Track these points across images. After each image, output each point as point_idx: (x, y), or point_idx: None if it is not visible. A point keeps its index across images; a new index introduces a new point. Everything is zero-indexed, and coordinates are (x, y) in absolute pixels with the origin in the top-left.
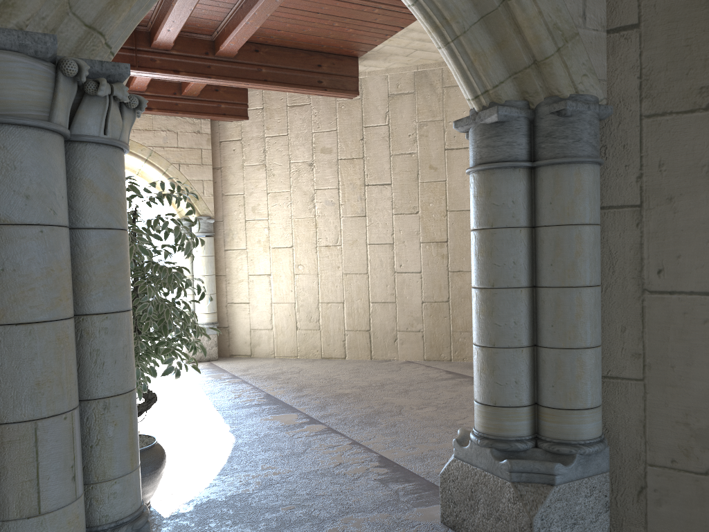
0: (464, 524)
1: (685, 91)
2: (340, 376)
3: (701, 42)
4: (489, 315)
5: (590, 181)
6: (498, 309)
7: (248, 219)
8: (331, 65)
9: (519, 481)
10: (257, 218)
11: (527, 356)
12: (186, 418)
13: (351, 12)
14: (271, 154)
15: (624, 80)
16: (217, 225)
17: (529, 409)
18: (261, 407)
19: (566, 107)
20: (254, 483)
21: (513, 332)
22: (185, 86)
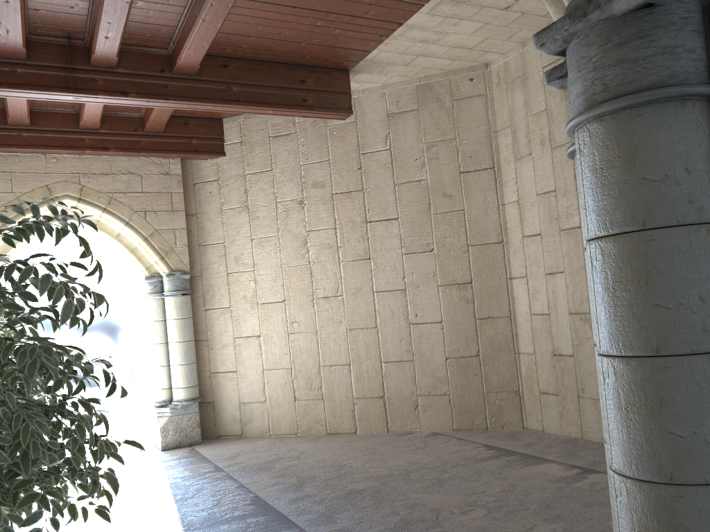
0: None
1: None
2: (350, 461)
3: None
4: (653, 414)
5: None
6: (676, 402)
7: (231, 272)
8: (317, 80)
9: None
10: (242, 270)
11: None
12: None
13: (336, 4)
14: (253, 194)
15: None
16: (194, 281)
17: None
18: (245, 521)
19: None
20: None
21: None
22: (146, 119)
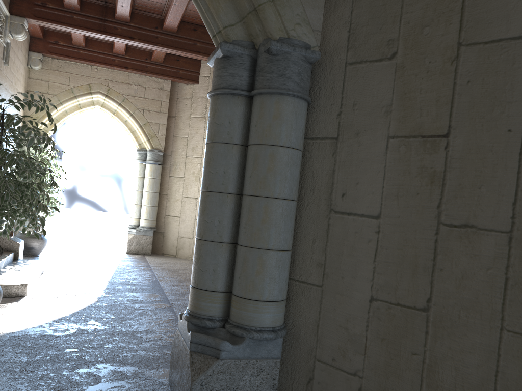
0: (174, 383)
1: (378, 43)
2: None
3: (393, 2)
4: (202, 213)
5: (288, 110)
6: (208, 209)
7: (188, 156)
8: None
9: (196, 351)
10: (194, 156)
11: (226, 251)
12: (81, 284)
13: None
14: None
15: (338, 33)
16: (166, 157)
17: (223, 295)
18: (140, 287)
19: (270, 45)
20: (70, 330)
21: (216, 229)
22: (152, 54)
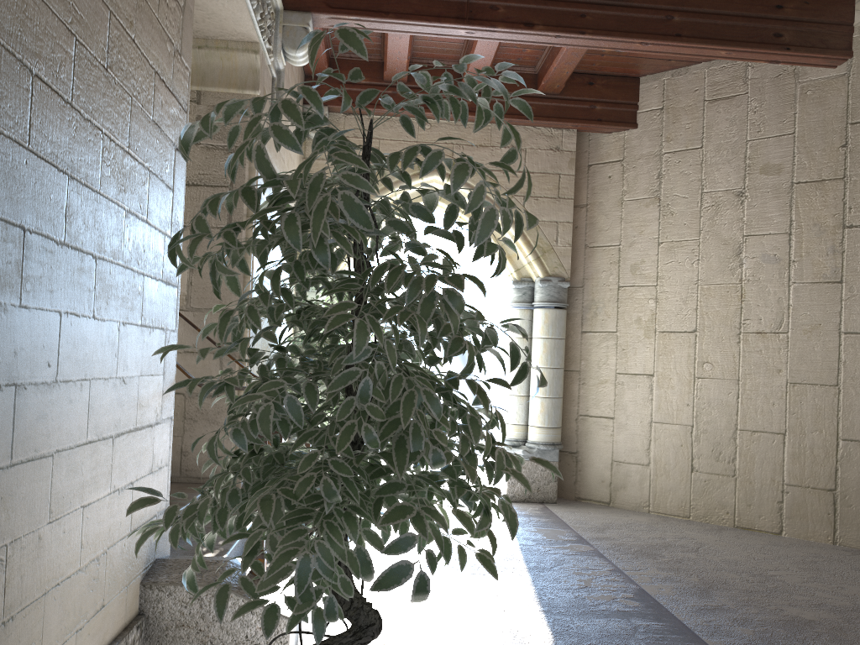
0: None
1: None
2: (780, 573)
3: None
4: None
5: None
6: None
7: (624, 285)
8: (802, 5)
9: None
10: (639, 283)
11: None
12: (485, 617)
13: None
14: (669, 181)
15: None
16: (572, 293)
17: None
18: (629, 621)
19: None
20: None
21: None
22: (542, 75)
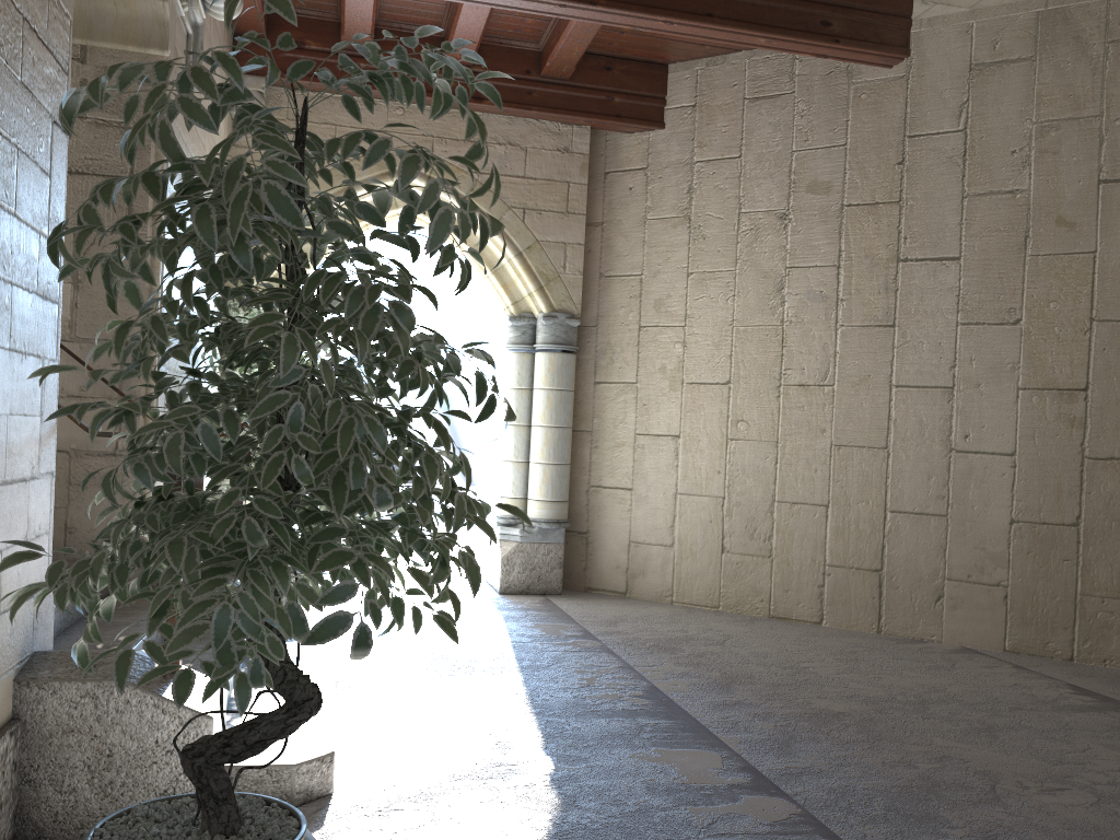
0: None
1: None
2: (814, 664)
3: None
4: None
5: None
6: None
7: (646, 325)
8: None
9: None
10: (664, 323)
11: None
12: (463, 722)
13: None
14: (702, 197)
15: None
16: (584, 334)
17: None
18: (634, 720)
19: None
20: None
21: None
22: (547, 53)
